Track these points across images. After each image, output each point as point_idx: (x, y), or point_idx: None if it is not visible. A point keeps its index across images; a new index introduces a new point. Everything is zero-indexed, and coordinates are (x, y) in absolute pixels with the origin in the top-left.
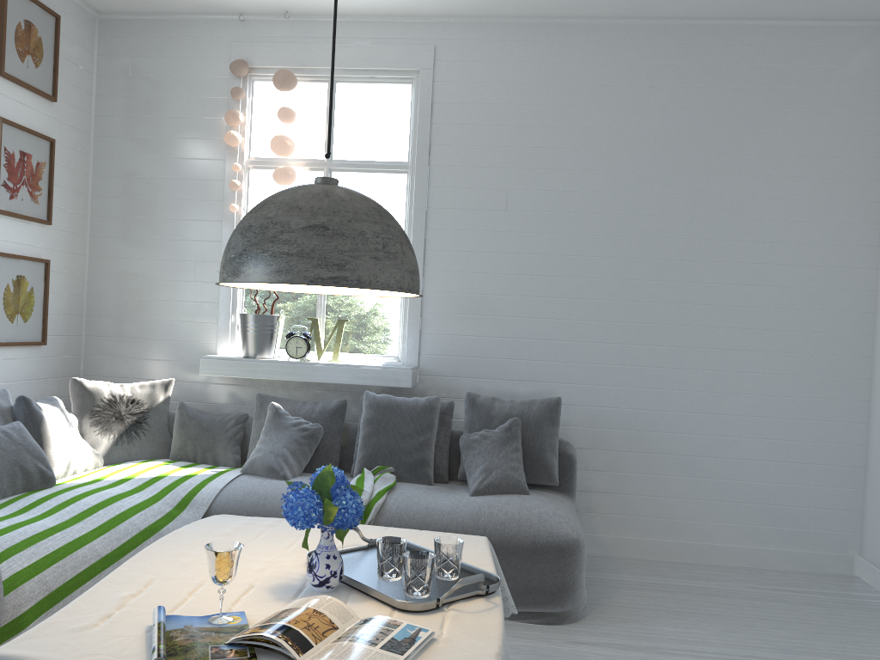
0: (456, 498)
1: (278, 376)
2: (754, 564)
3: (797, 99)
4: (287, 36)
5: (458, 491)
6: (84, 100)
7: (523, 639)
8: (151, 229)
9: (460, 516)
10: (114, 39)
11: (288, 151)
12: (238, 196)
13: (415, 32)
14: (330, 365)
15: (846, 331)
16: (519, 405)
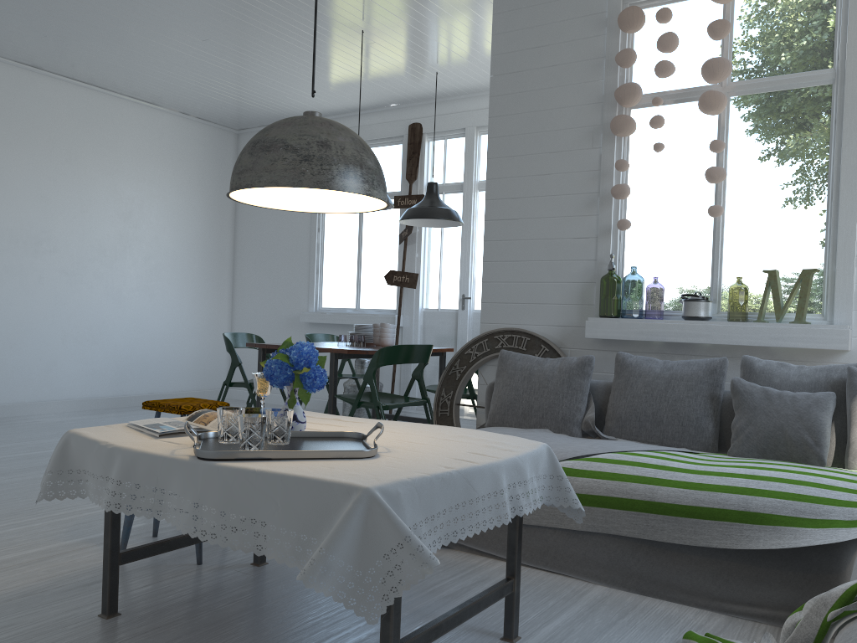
0: None
1: None
2: None
3: None
4: None
5: None
6: None
7: None
8: None
9: None
10: None
11: None
12: None
13: None
14: None
15: None
16: None
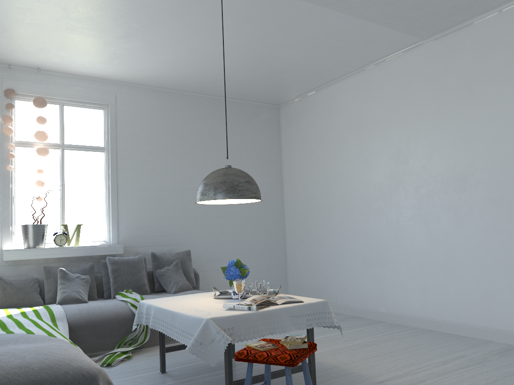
0: (169, 295)
1: (52, 256)
2: None
3: (254, 130)
4: (36, 79)
5: (163, 294)
6: None
7: None
8: None
9: None
10: None
11: (46, 139)
12: (10, 161)
13: (105, 86)
14: (81, 247)
15: (276, 215)
16: (175, 254)
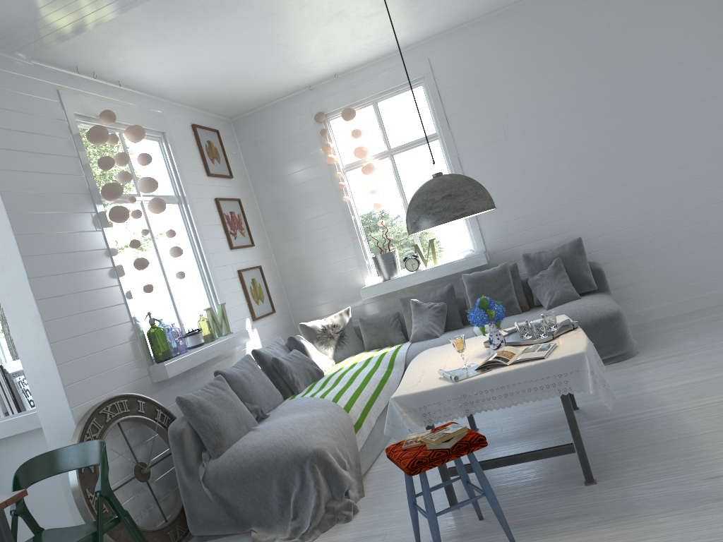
0: (539, 314)
1: (407, 285)
2: None
3: None
4: (339, 88)
5: (538, 311)
6: (242, 170)
7: (605, 372)
8: (303, 228)
9: None
10: (244, 129)
11: (365, 154)
12: (345, 191)
13: (413, 54)
14: (435, 268)
15: None
16: (556, 250)
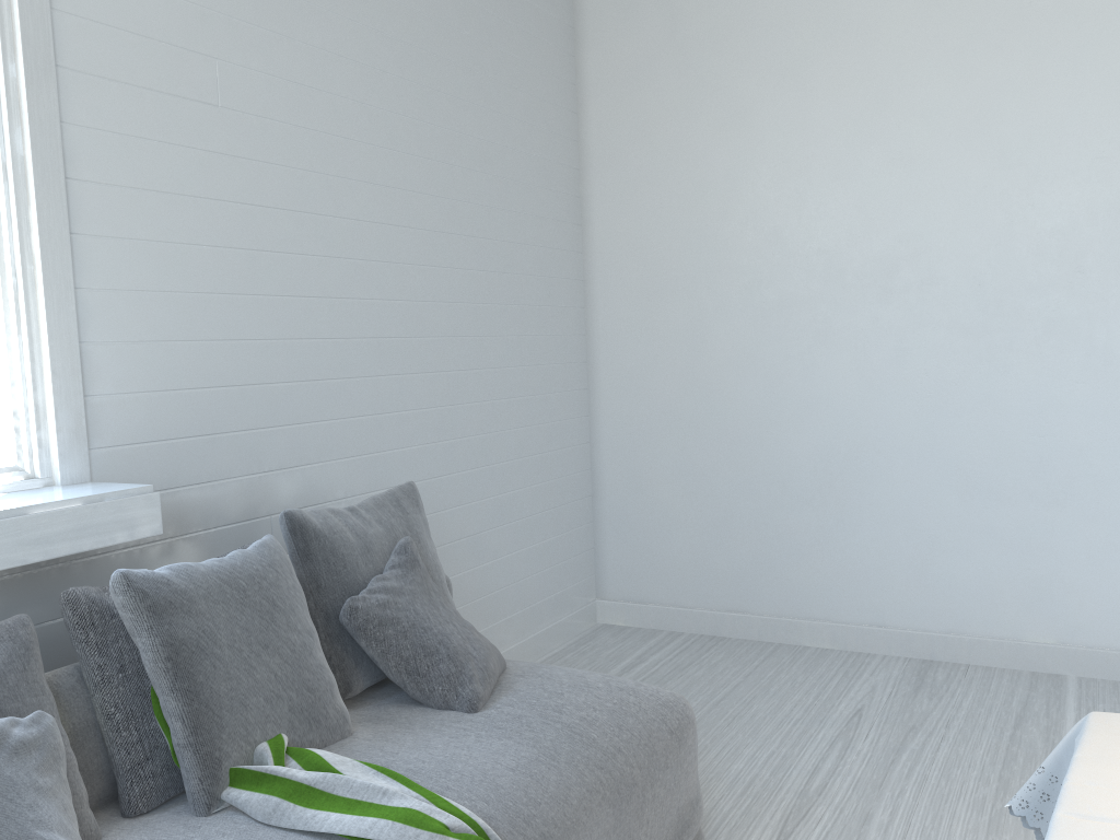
0: (472, 727)
1: None
2: (540, 654)
3: (519, 11)
4: None
5: (411, 718)
6: None
7: None
8: None
9: (568, 751)
10: None
11: None
12: None
13: None
14: None
15: (571, 332)
16: (375, 512)
